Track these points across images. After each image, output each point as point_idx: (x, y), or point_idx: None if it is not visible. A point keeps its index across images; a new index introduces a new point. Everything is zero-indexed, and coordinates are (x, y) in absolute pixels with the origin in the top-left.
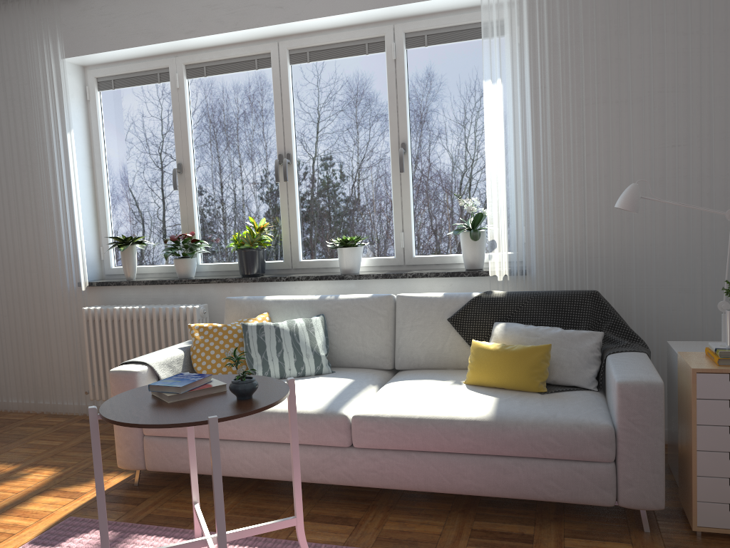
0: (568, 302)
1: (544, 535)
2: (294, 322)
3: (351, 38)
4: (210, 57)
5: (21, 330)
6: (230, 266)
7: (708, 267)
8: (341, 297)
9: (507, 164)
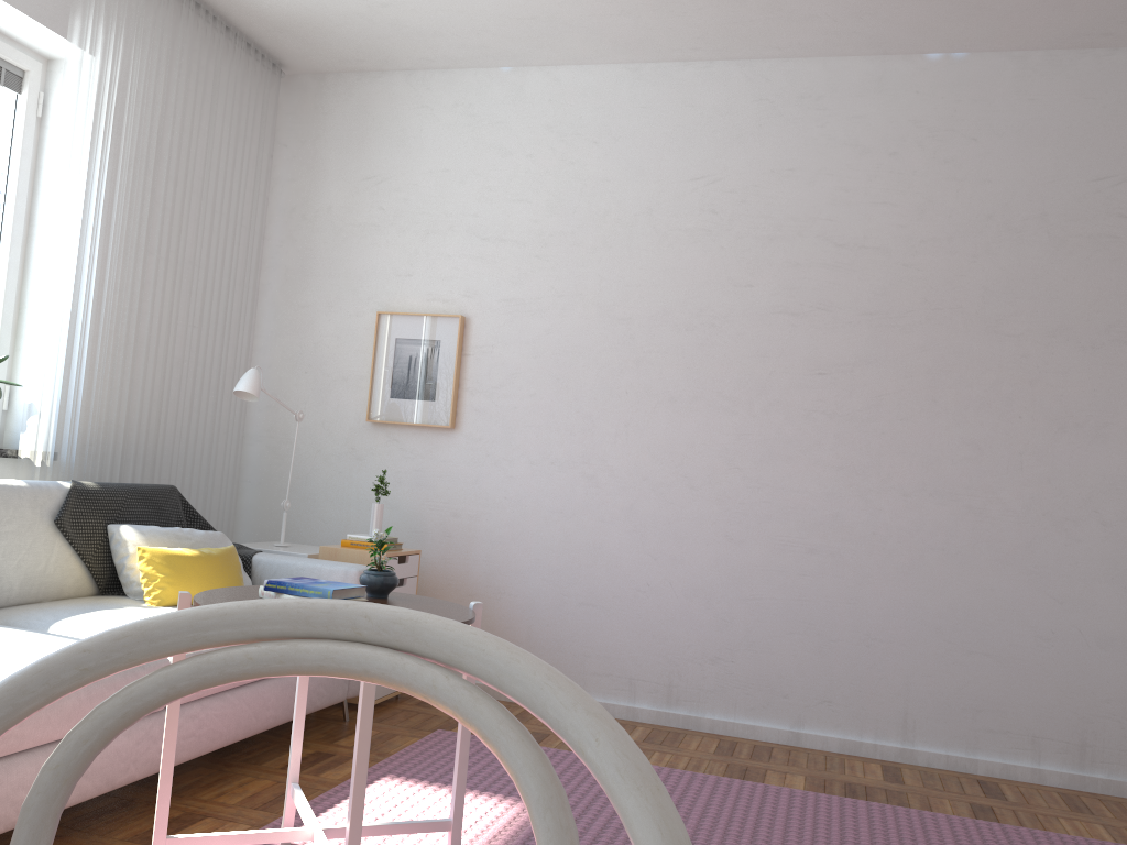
0: (163, 498)
1: (322, 748)
2: None
3: None
4: None
5: None
6: None
7: (215, 465)
8: None
9: (71, 296)
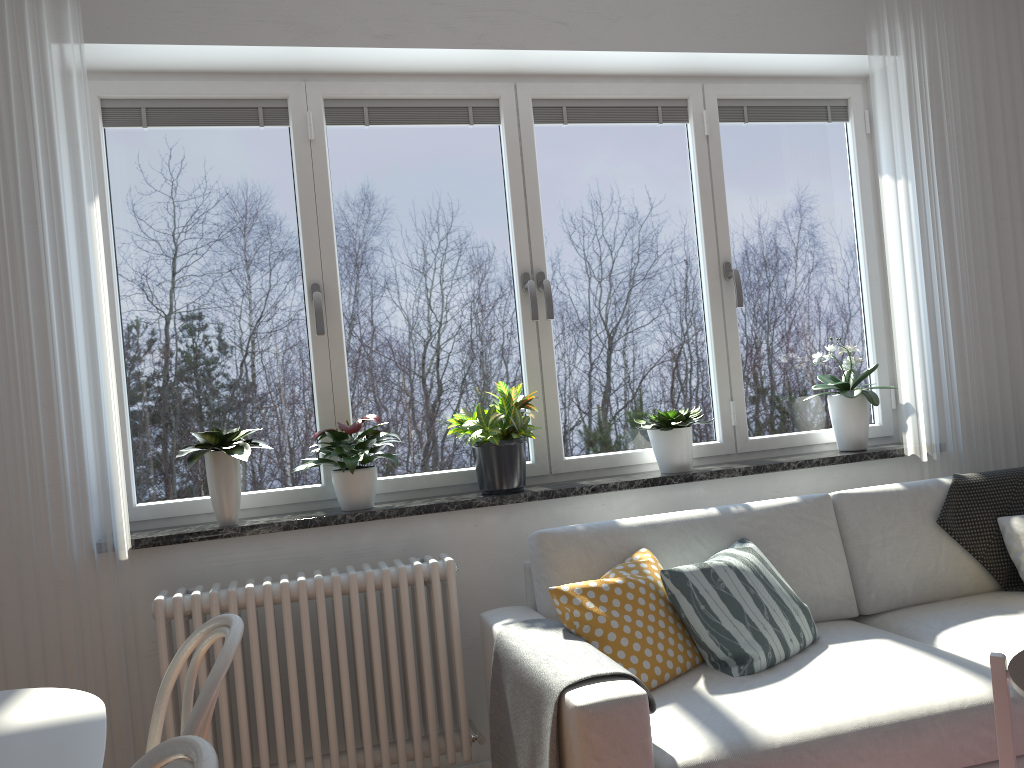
0: None
1: None
2: (741, 556)
3: (639, 94)
4: (382, 91)
5: None
6: (428, 479)
7: None
8: (757, 507)
9: (922, 293)
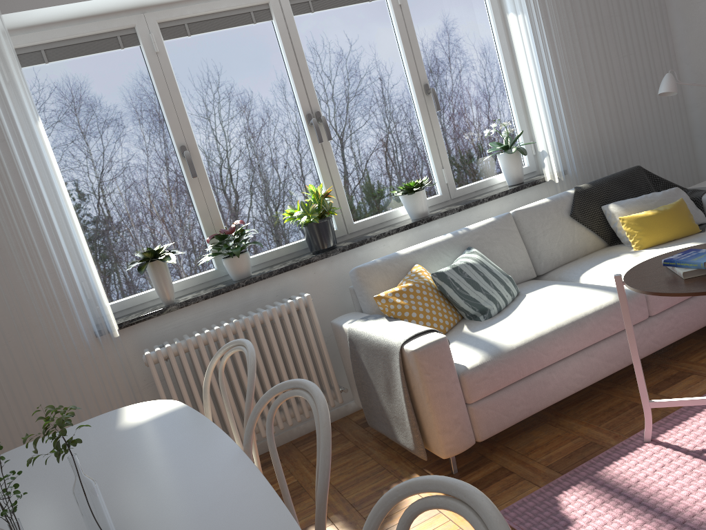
0: (632, 177)
1: None
2: (471, 257)
3: None
4: (194, 11)
5: (12, 435)
6: (277, 252)
7: (668, 137)
8: (472, 228)
9: (542, 83)
